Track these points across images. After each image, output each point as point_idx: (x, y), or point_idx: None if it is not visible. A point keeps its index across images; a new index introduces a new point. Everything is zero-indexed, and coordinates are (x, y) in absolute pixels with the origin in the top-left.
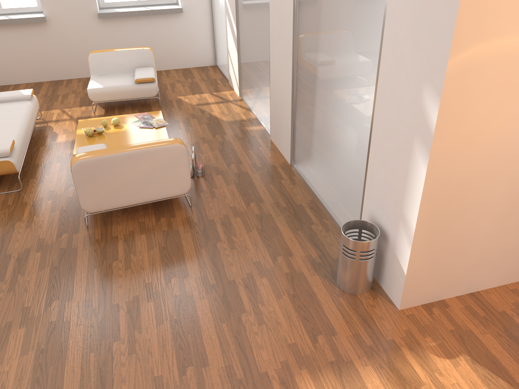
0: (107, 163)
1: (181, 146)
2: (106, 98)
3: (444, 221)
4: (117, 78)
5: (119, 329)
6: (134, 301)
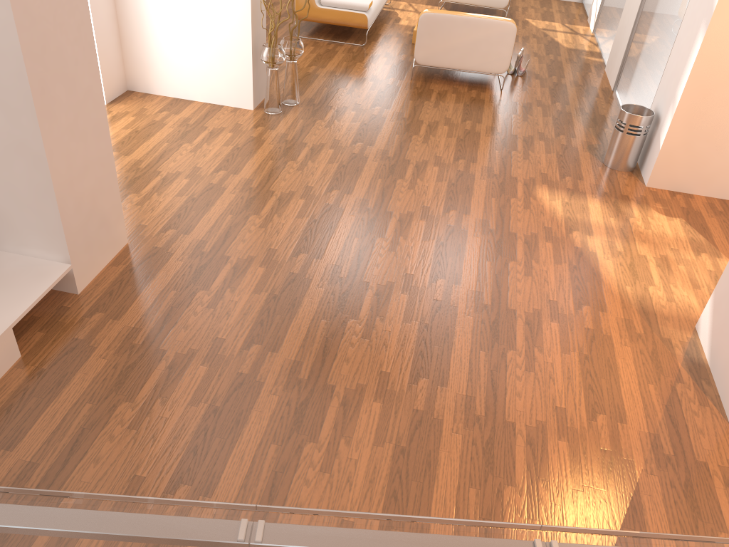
0: (447, 22)
1: (513, 25)
2: None
3: (707, 105)
4: None
5: (419, 131)
6: (434, 123)
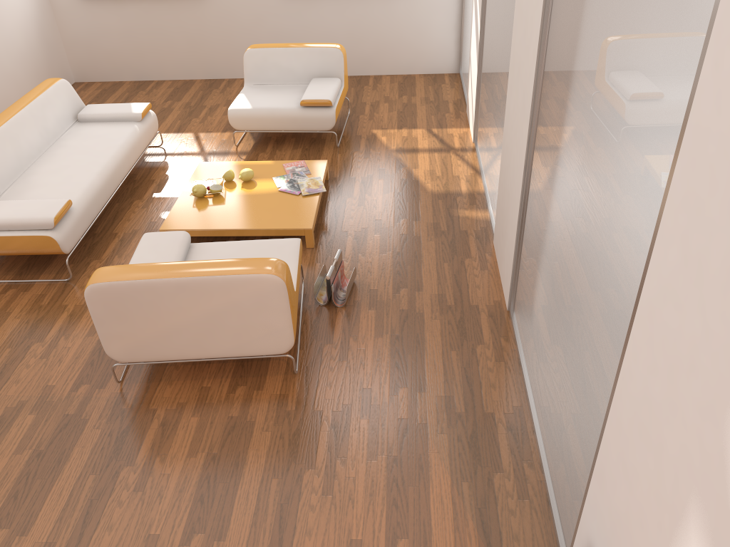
0: (142, 292)
1: (275, 279)
2: (255, 125)
3: None
4: (280, 93)
5: None
6: None
